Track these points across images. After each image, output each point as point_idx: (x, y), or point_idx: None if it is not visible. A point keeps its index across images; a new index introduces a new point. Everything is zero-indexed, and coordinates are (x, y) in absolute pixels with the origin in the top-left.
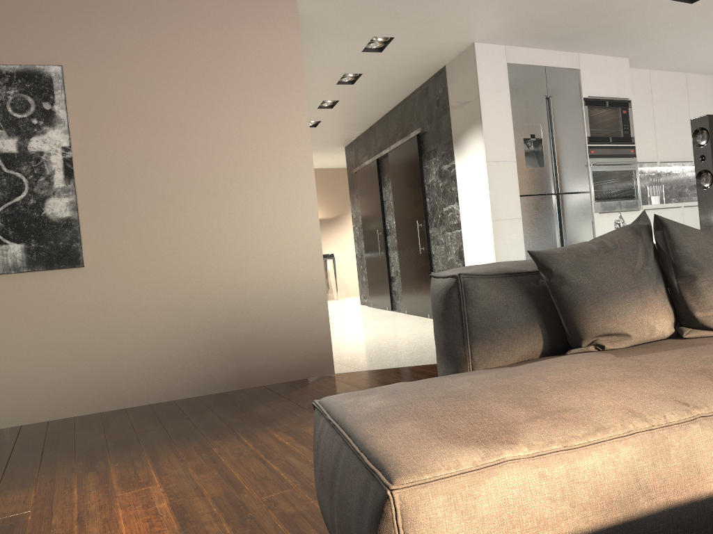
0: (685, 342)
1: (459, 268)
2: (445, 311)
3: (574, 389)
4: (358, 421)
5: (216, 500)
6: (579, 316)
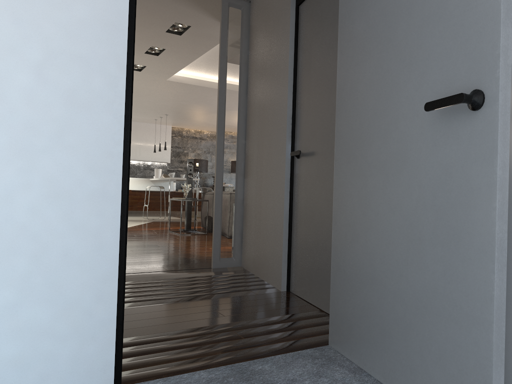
0: None
1: None
2: None
3: None
4: None
5: None
6: None
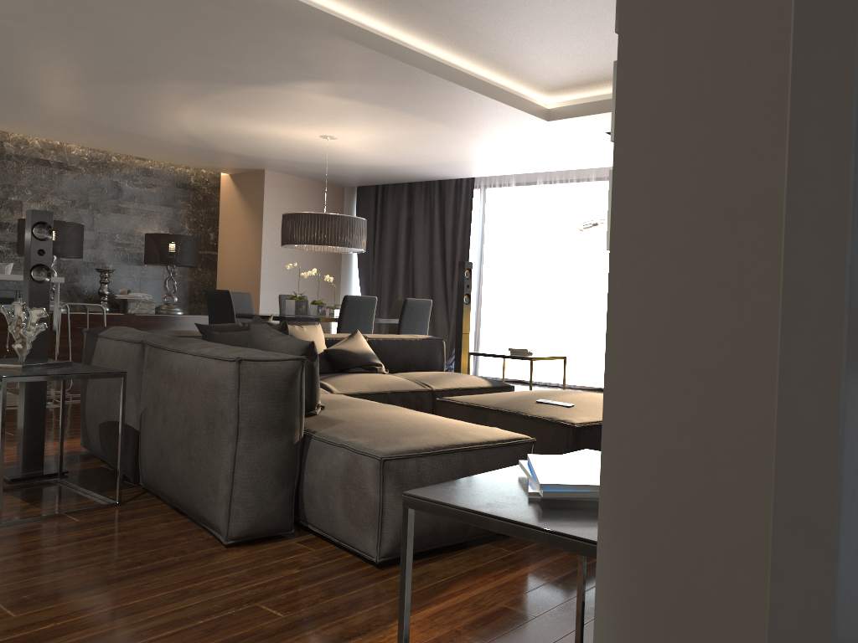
0: (321, 401)
1: (263, 353)
2: (289, 389)
3: (418, 415)
4: (458, 440)
5: (279, 640)
6: (318, 387)
